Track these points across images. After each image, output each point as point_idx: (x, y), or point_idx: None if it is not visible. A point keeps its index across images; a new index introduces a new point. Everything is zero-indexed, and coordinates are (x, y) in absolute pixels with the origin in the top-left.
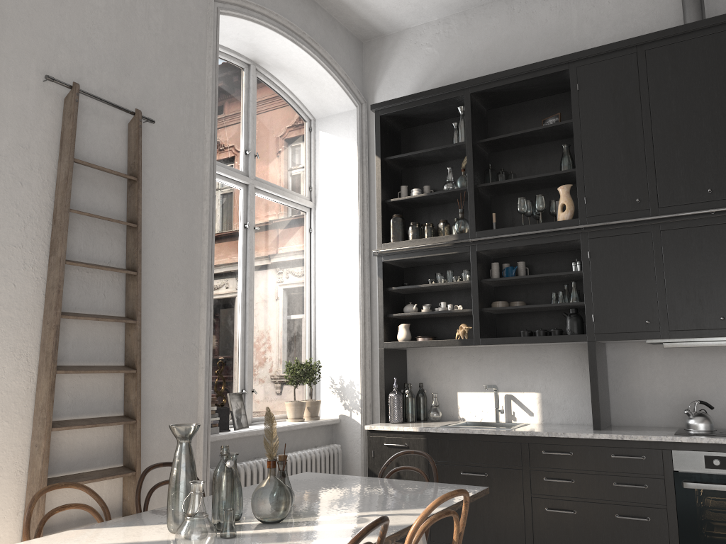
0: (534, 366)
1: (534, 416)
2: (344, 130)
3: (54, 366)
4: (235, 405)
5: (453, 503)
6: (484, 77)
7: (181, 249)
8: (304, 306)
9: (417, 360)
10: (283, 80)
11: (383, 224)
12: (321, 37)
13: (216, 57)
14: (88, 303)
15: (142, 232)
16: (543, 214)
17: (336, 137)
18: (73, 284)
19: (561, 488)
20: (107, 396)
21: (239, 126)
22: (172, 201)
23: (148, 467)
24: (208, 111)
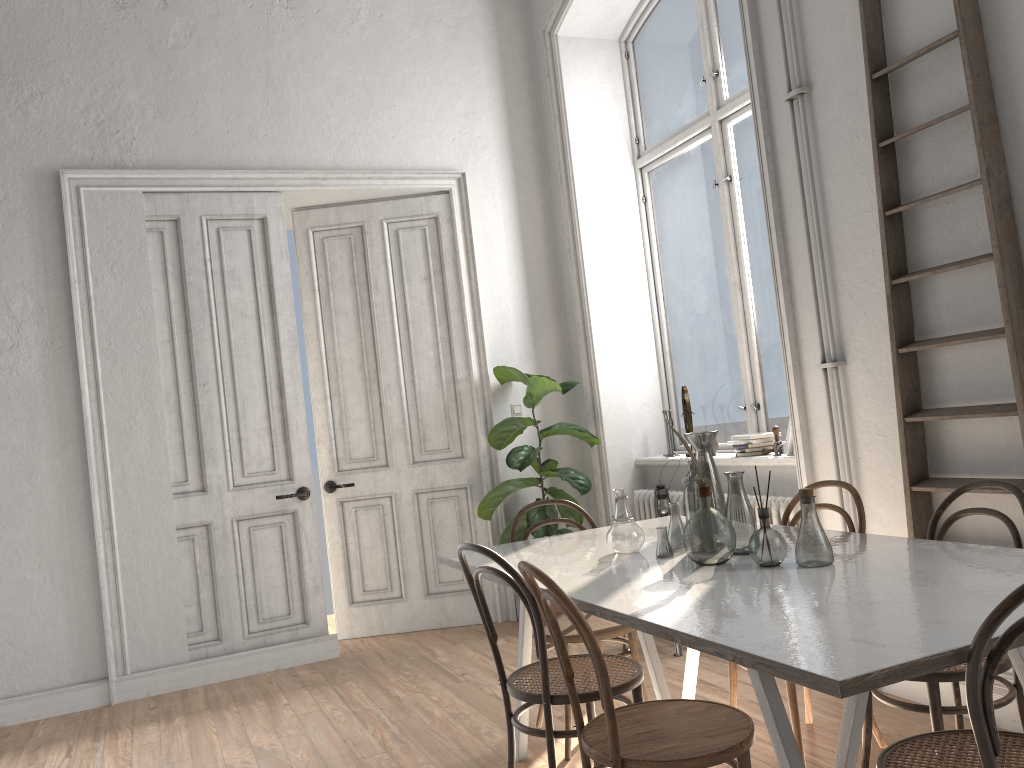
0: None
1: None
2: None
3: (893, 345)
4: None
5: (688, 633)
6: None
7: None
8: None
9: None
10: None
11: None
12: None
13: None
14: (956, 246)
15: (1022, 94)
16: None
17: None
18: (932, 228)
19: None
20: (1008, 373)
21: None
22: None
23: (965, 484)
24: None
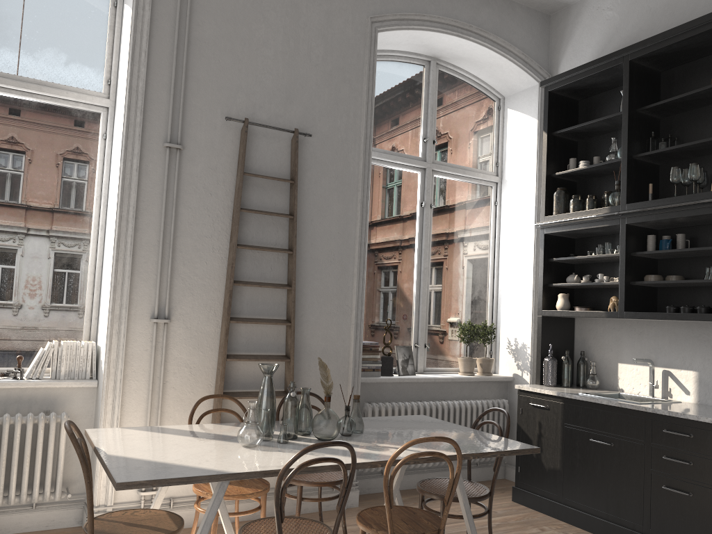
0: (694, 344)
1: (690, 395)
2: (527, 106)
3: (228, 318)
4: (402, 356)
5: (476, 452)
6: (642, 42)
7: (337, 232)
8: (487, 273)
9: (584, 329)
10: (465, 68)
11: (548, 198)
12: (494, 23)
13: (373, 70)
14: (259, 274)
15: (303, 221)
16: (711, 181)
17: (520, 114)
18: (247, 261)
19: (679, 468)
20: (272, 340)
21: (419, 117)
22: (329, 194)
23: None
24: (363, 118)
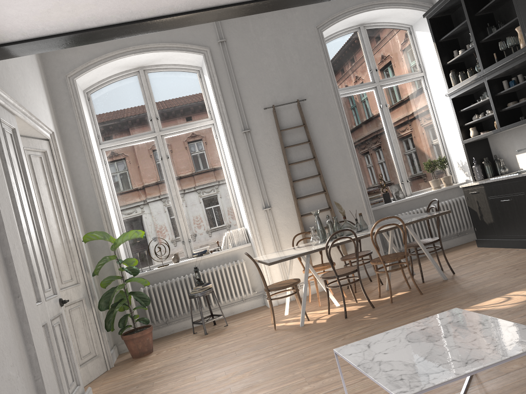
0: None
1: None
2: (424, 27)
3: (296, 198)
4: (394, 190)
5: (415, 220)
6: None
7: (334, 140)
8: (433, 129)
9: (494, 142)
10: (381, 21)
11: (447, 78)
12: None
13: (326, 52)
14: (303, 174)
15: (316, 141)
16: None
17: (422, 32)
18: (296, 170)
19: None
20: (320, 202)
21: (363, 60)
22: (324, 124)
23: None
24: (329, 79)
